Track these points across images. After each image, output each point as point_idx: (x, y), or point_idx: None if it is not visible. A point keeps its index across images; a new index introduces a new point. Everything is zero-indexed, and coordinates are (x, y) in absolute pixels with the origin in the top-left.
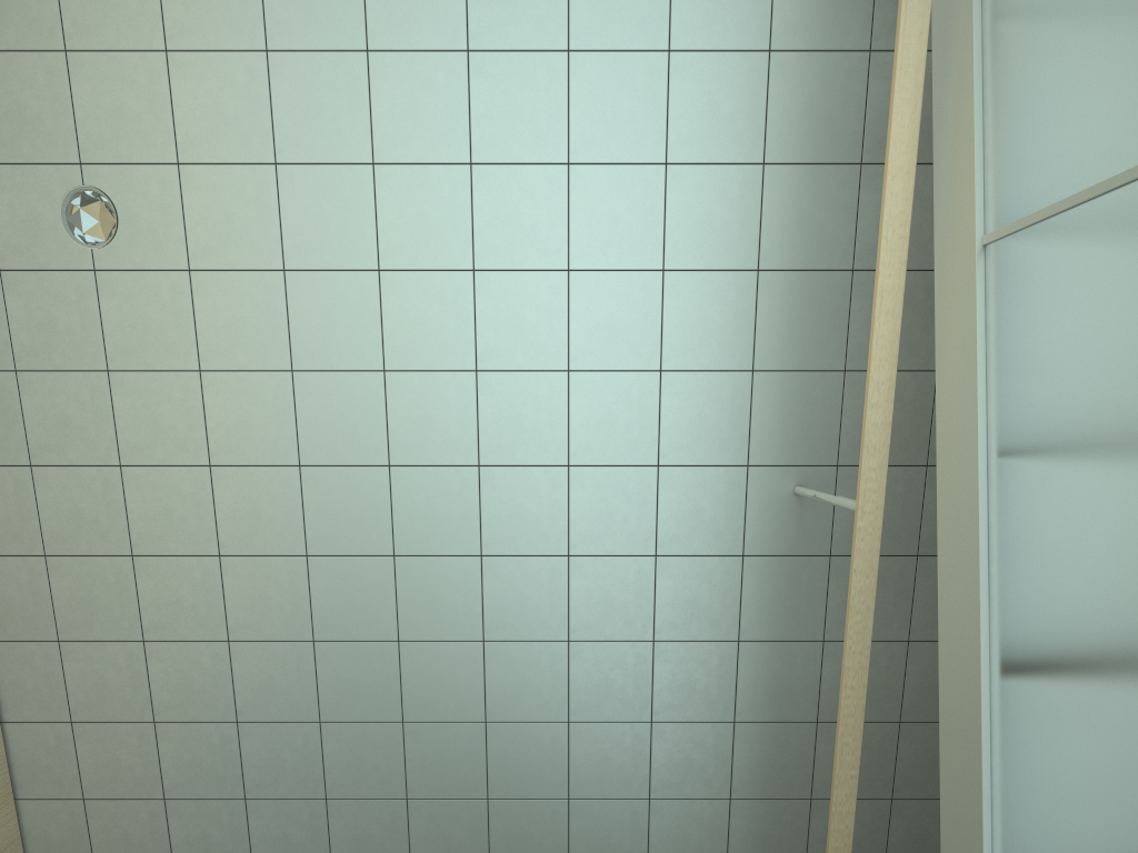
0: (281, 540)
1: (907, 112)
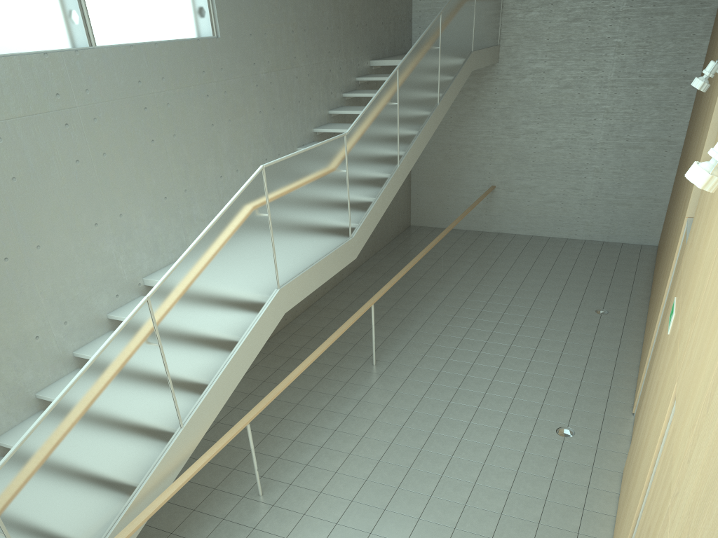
0: (462, 534)
1: (174, 485)
